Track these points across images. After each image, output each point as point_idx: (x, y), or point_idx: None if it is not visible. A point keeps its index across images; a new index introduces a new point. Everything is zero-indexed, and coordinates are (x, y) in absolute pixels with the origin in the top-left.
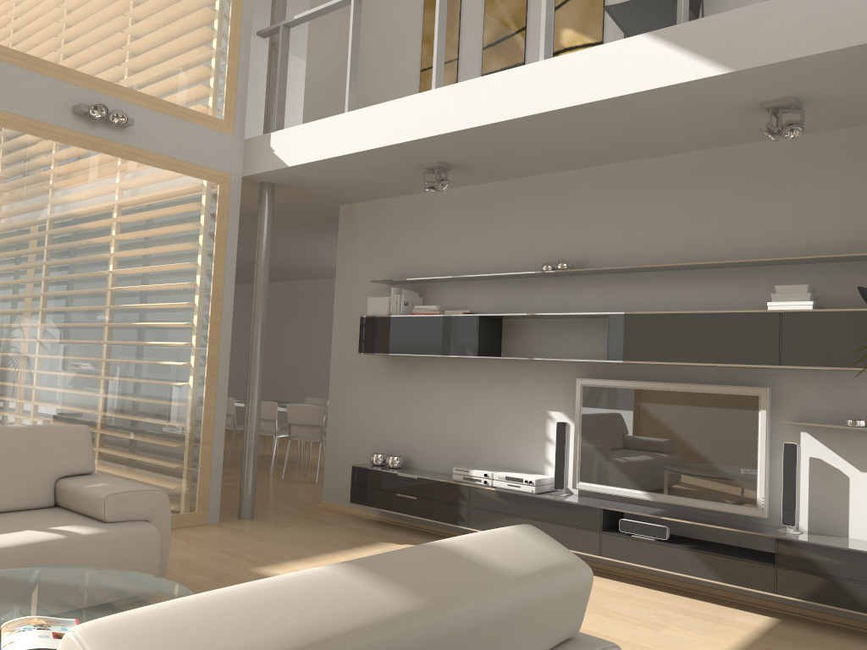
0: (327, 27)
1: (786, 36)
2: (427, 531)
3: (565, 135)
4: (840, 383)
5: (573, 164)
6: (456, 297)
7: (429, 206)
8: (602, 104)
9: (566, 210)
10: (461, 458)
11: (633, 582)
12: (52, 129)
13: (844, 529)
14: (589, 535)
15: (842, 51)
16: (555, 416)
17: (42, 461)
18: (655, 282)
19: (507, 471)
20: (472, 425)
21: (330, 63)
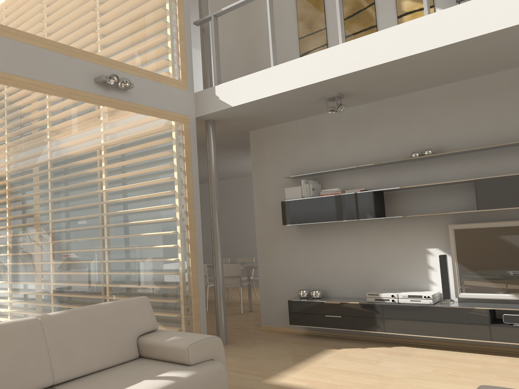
0: (224, 18)
1: None
2: (346, 337)
3: (436, 65)
4: None
5: (426, 86)
6: (346, 181)
7: (317, 124)
8: (480, 38)
9: (421, 116)
10: (364, 286)
11: (513, 355)
12: (84, 94)
13: None
14: (481, 327)
15: None
16: (433, 251)
17: (127, 326)
18: (497, 155)
19: (404, 291)
20: (369, 264)
21: (230, 41)
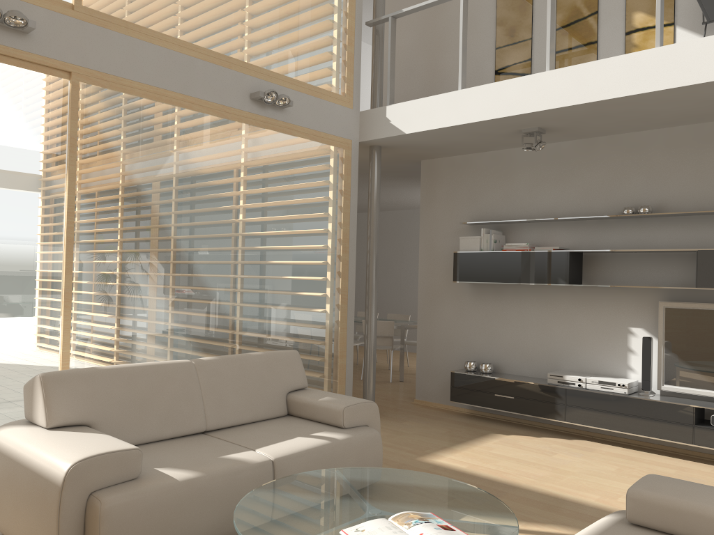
0: None
1: None
2: (517, 423)
3: (665, 106)
4: None
5: (651, 126)
6: (537, 235)
7: (508, 160)
8: None
9: (641, 163)
10: (546, 365)
11: None
12: (238, 112)
13: None
14: (682, 428)
15: None
16: (636, 332)
17: (277, 380)
18: None
19: (594, 376)
20: (555, 338)
21: (406, 42)
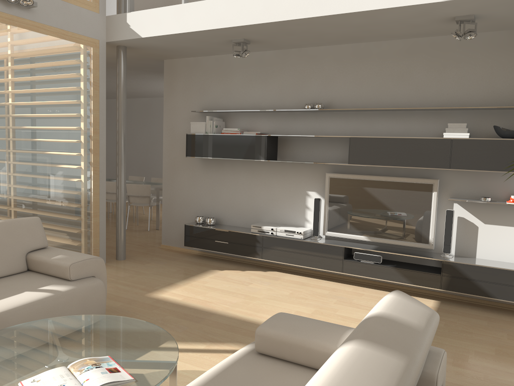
0: None
1: None
2: (232, 260)
3: (330, 28)
4: (477, 177)
5: (325, 43)
6: (247, 122)
7: (227, 63)
8: (363, 13)
9: (318, 71)
10: (252, 218)
11: (358, 285)
12: None
13: (474, 253)
14: (336, 261)
15: None
16: (311, 194)
17: (16, 243)
18: (374, 117)
19: (283, 226)
20: (259, 199)
21: None
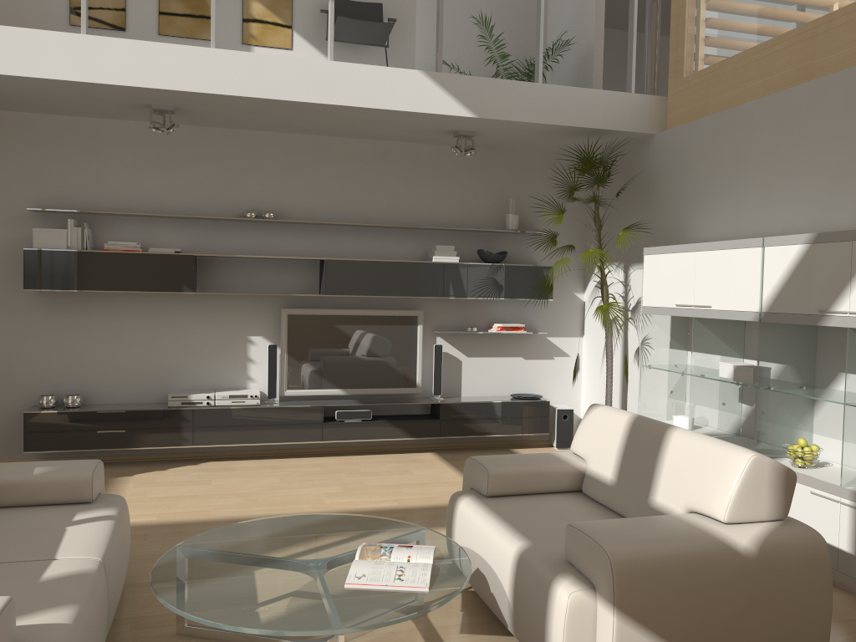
0: None
1: (507, 105)
2: (117, 462)
3: (317, 116)
4: (458, 306)
5: (276, 129)
6: (138, 232)
7: (94, 133)
8: (383, 111)
9: (260, 165)
10: (152, 386)
11: (336, 455)
12: None
13: (459, 392)
14: (313, 427)
15: (532, 123)
16: (256, 340)
17: None
18: (340, 234)
19: (217, 391)
20: (164, 355)
21: None
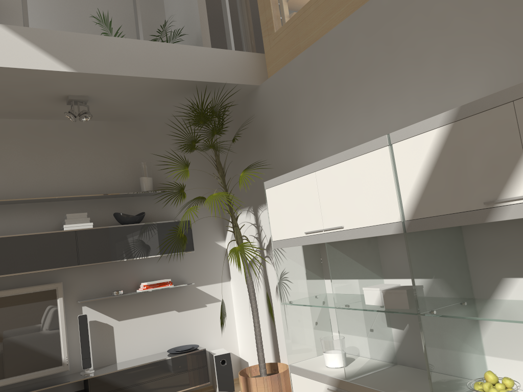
0: None
1: (108, 60)
2: None
3: None
4: (102, 271)
5: None
6: None
7: None
8: None
9: None
10: None
11: None
12: None
13: (114, 358)
14: None
15: (138, 78)
16: None
17: None
18: None
19: None
20: None
21: None
